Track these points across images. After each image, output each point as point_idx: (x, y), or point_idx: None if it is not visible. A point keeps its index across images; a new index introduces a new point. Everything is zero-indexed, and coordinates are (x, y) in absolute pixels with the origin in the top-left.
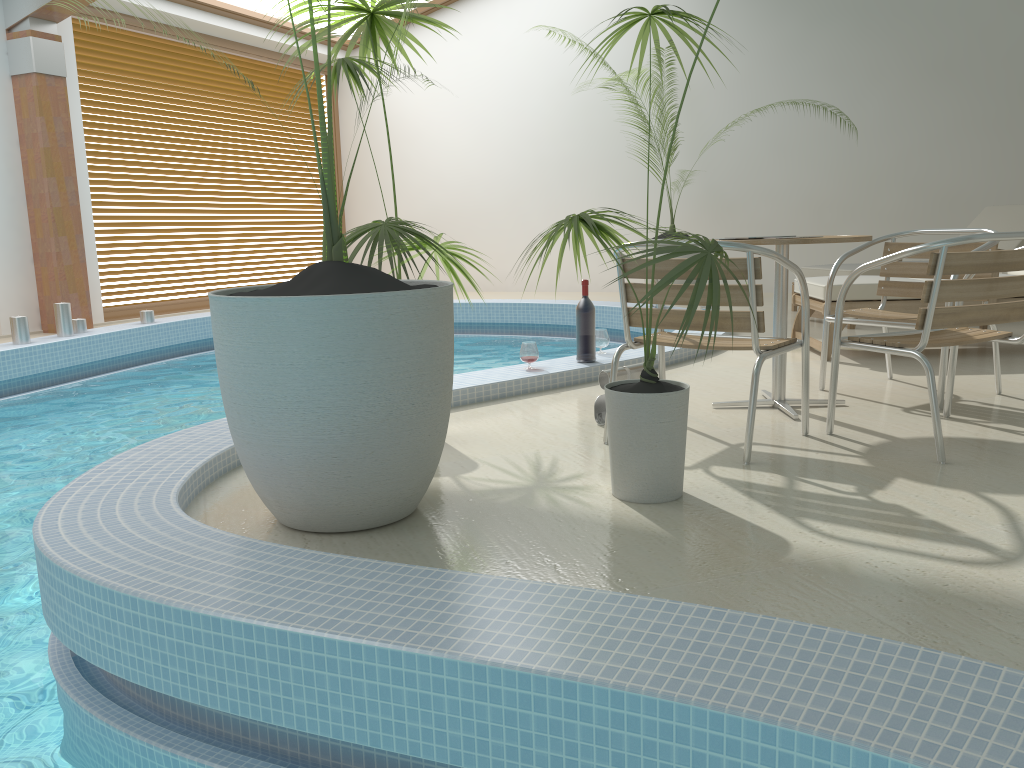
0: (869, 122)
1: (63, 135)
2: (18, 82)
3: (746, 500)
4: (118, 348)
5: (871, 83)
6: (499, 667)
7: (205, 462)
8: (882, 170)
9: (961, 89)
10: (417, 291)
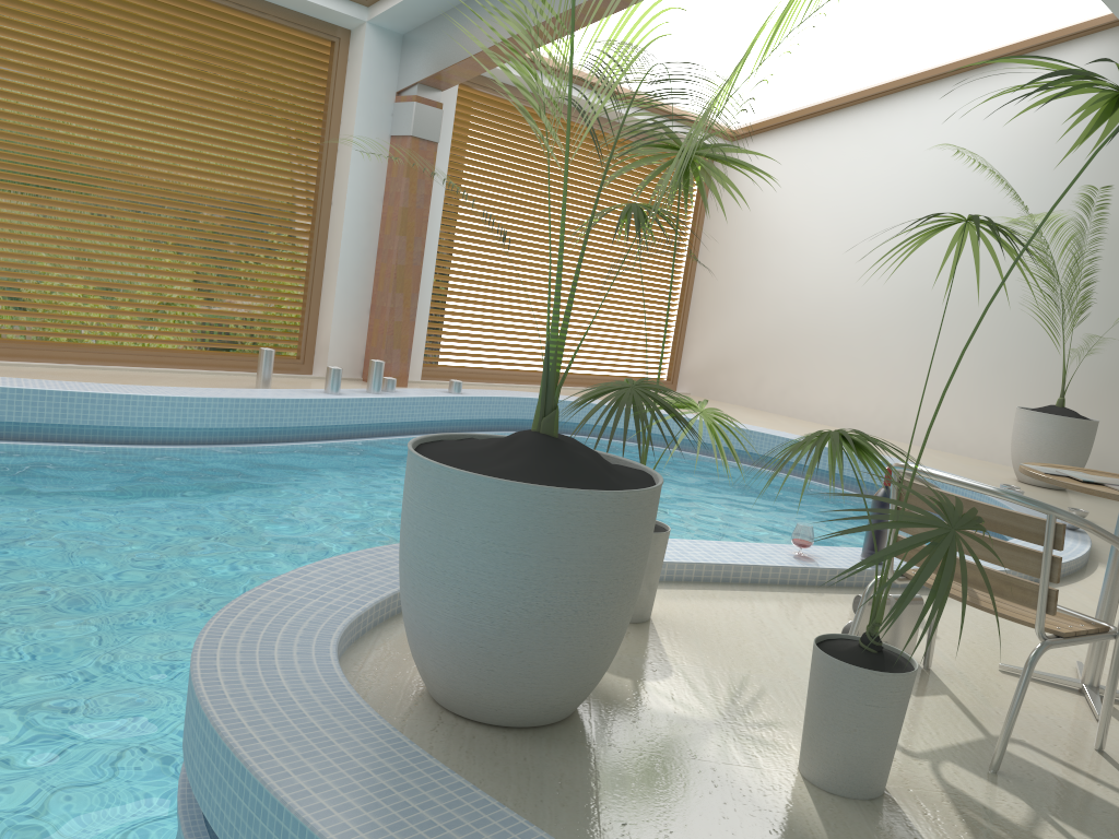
0: None
1: (422, 197)
2: (395, 142)
3: (959, 830)
4: (418, 413)
5: None
6: None
7: (395, 592)
8: None
9: None
10: (605, 493)
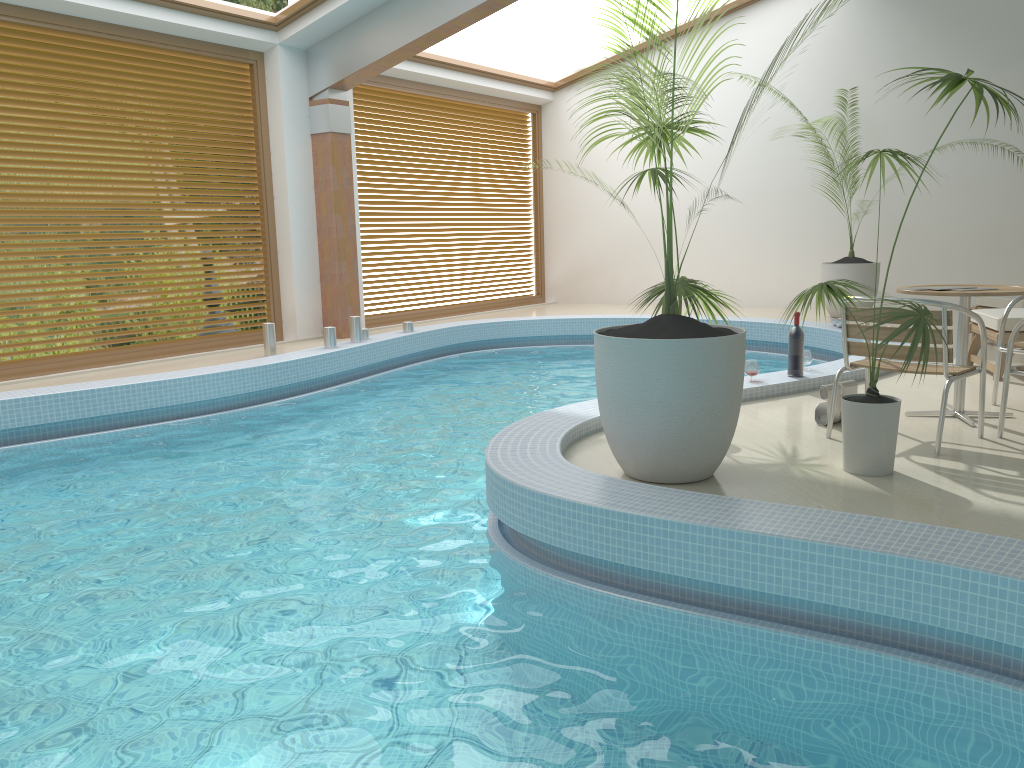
0: None
1: (347, 180)
2: (316, 139)
3: (939, 477)
4: (391, 352)
5: None
6: (815, 542)
7: (562, 438)
8: None
9: None
10: (731, 336)
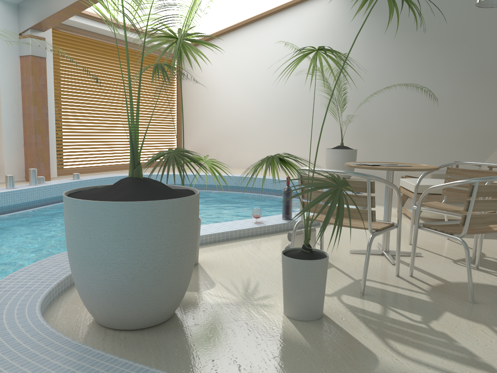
0: (444, 95)
1: (42, 85)
2: (22, 59)
3: (358, 322)
4: (59, 192)
5: (446, 76)
6: None
7: (67, 276)
8: (450, 120)
9: (492, 81)
10: (174, 200)
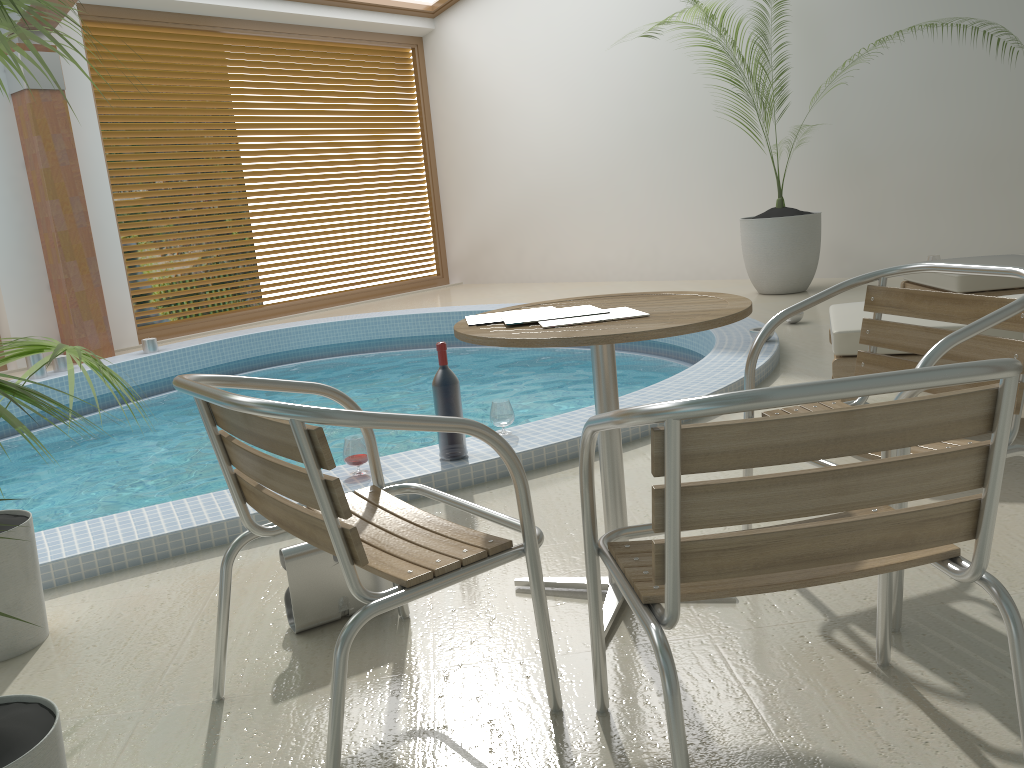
0: None
1: (65, 153)
2: (16, 101)
3: None
4: (103, 385)
5: None
6: None
7: None
8: None
9: None
10: None
